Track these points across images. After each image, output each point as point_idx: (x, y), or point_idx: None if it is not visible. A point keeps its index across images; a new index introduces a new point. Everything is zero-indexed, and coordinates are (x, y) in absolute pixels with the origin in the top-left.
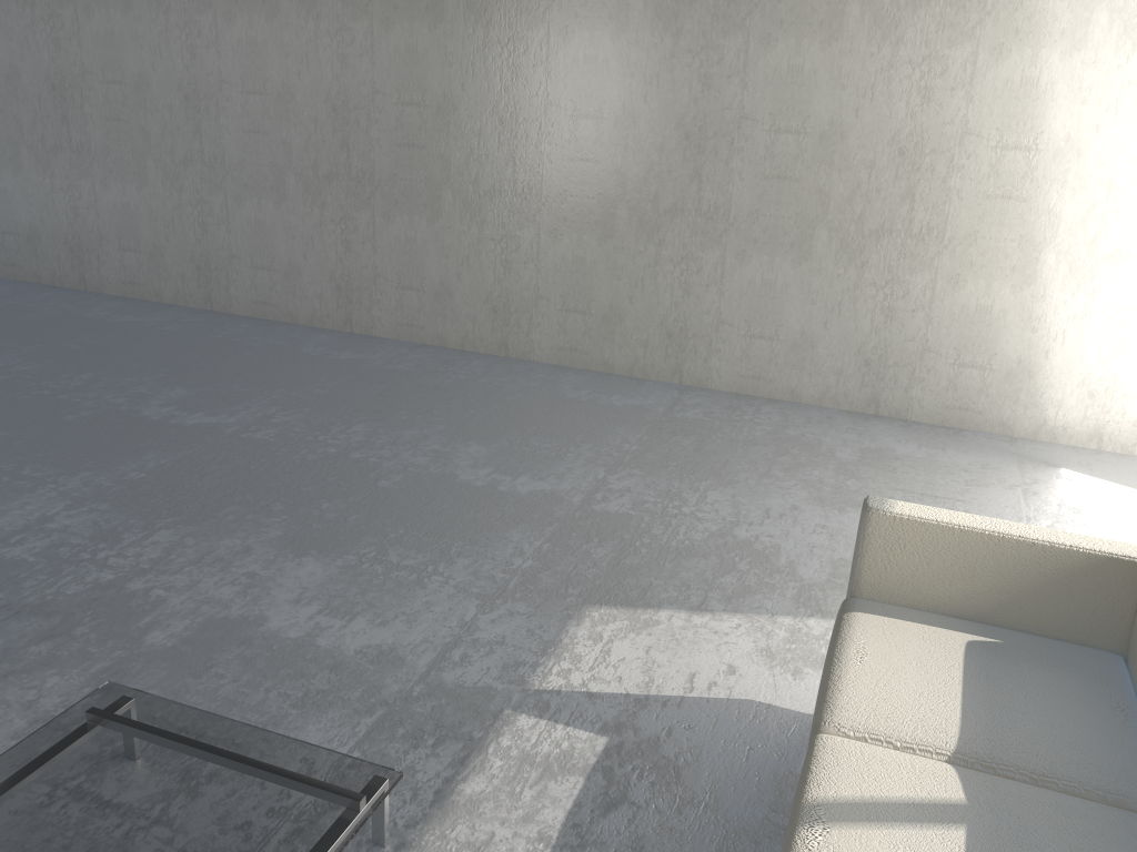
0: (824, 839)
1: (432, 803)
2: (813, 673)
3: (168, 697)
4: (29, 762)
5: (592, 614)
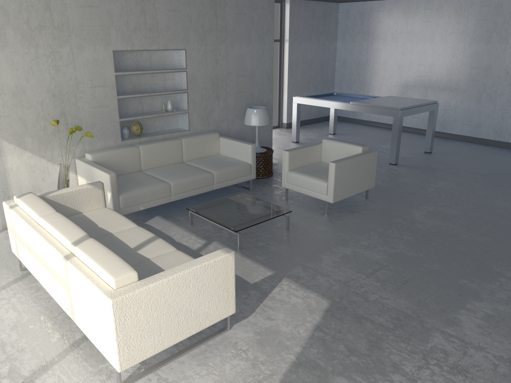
0: (150, 235)
1: (246, 255)
2: (255, 337)
3: (310, 233)
4: (267, 205)
5: (324, 301)
